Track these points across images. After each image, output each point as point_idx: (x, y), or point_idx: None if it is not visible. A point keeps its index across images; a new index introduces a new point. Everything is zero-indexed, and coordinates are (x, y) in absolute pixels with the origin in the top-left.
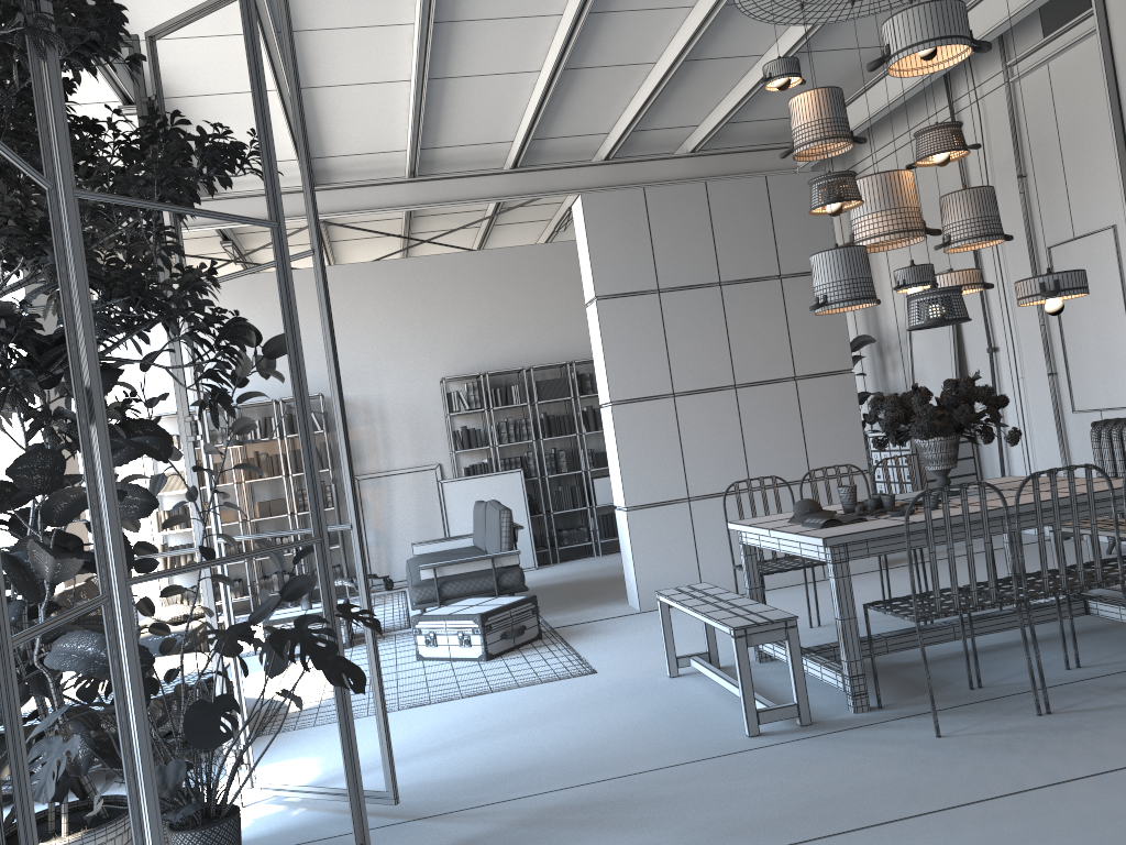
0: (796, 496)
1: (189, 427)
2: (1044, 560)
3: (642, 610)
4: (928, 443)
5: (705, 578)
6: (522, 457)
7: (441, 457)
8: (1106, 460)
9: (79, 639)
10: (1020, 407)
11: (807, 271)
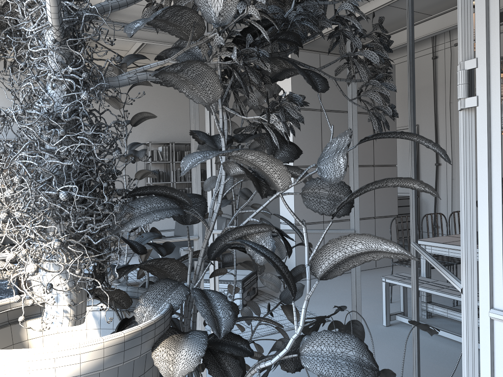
0: (368, 225)
1: None
2: None
3: None
4: None
5: None
6: (185, 189)
7: (139, 185)
8: None
9: (336, 342)
10: (451, 192)
11: None
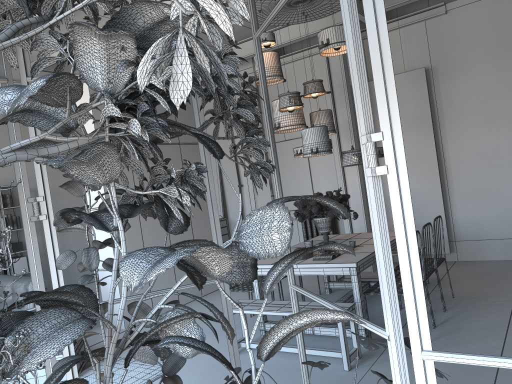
0: None
1: (31, 208)
2: (425, 262)
3: (126, 328)
4: (325, 220)
5: (154, 303)
6: None
7: None
8: (308, 229)
9: None
10: None
11: (189, 142)
